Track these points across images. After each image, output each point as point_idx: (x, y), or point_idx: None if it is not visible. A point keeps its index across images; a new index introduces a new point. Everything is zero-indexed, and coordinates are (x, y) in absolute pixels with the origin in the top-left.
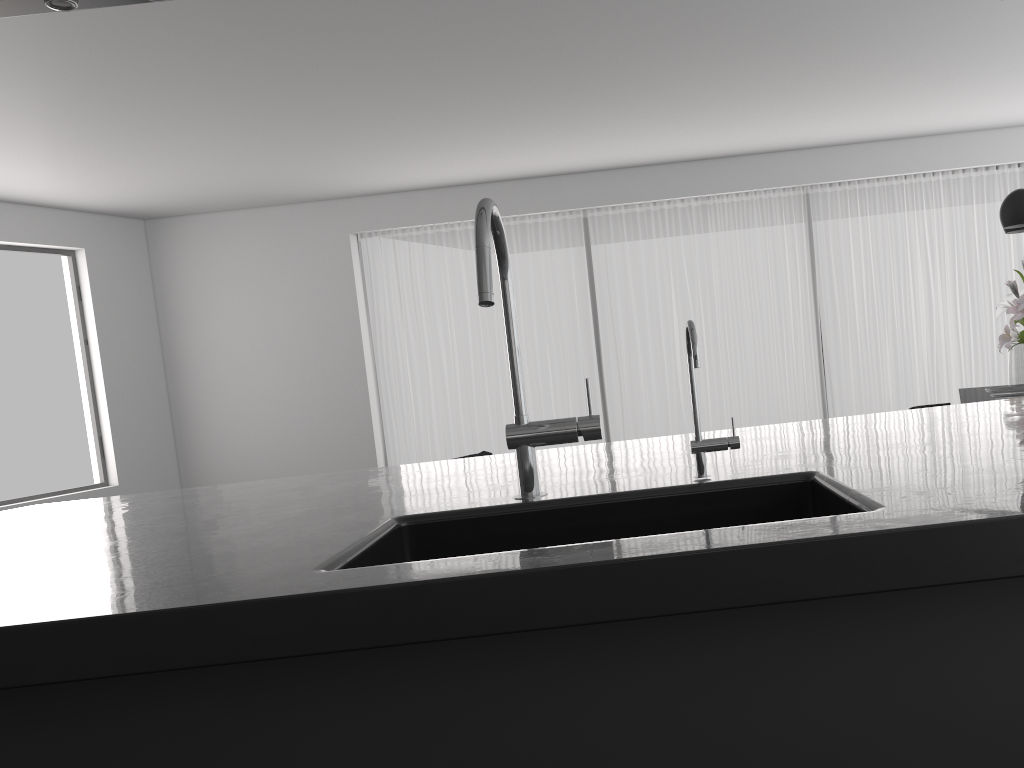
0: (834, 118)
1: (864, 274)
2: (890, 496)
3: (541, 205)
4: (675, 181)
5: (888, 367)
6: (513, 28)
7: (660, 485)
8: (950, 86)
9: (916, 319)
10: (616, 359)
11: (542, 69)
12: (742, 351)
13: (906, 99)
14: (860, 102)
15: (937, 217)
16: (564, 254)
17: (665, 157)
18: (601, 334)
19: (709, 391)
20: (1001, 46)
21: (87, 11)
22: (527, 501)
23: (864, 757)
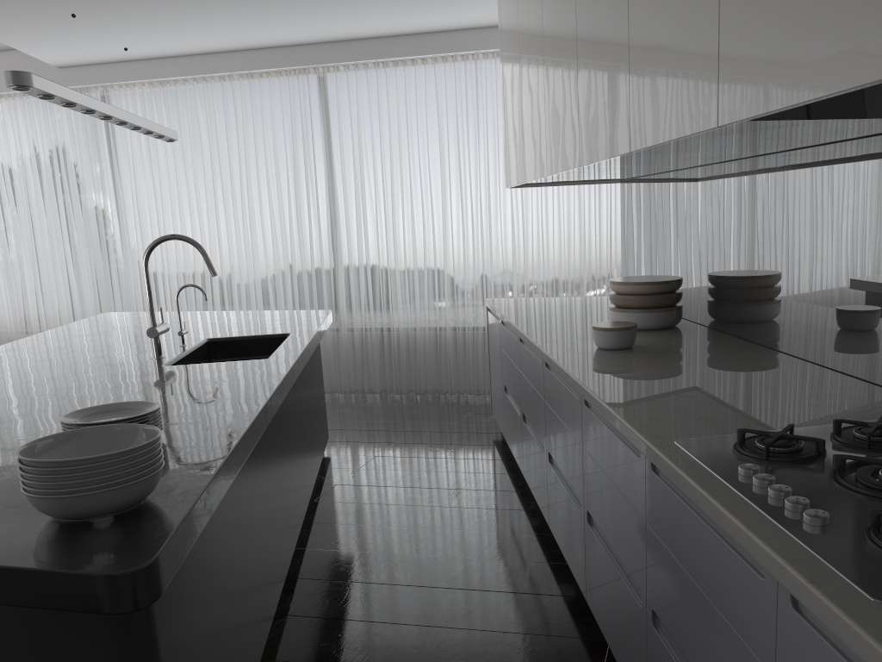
0: None
1: None
2: (275, 333)
3: None
4: None
5: None
6: None
7: (185, 347)
8: None
9: None
10: None
11: None
12: None
13: None
14: None
15: None
16: None
17: None
18: None
19: None
20: None
21: None
22: (175, 356)
23: (304, 394)
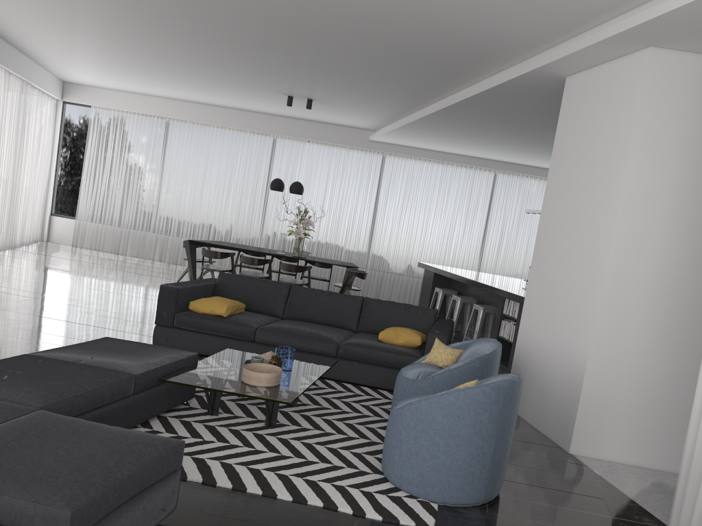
0: (75, 43)
1: None
2: None
3: None
4: None
5: None
6: (307, 53)
7: None
8: (136, 67)
9: None
10: None
11: (237, 38)
12: None
13: (113, 59)
14: (112, 53)
15: None
16: None
17: None
18: None
19: None
20: (199, 82)
21: (426, 23)
22: None
23: None
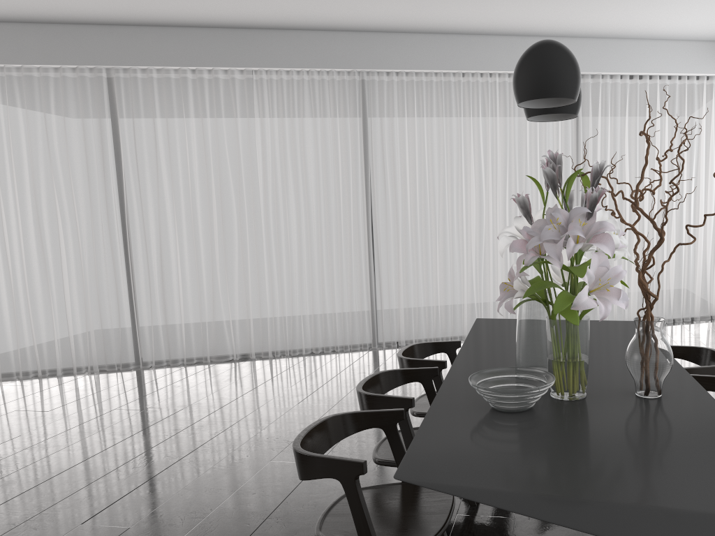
0: None
1: (417, 169)
2: None
3: (52, 57)
4: (217, 48)
5: (437, 265)
6: None
7: None
8: None
9: (467, 219)
10: (145, 240)
11: None
12: (288, 240)
13: None
14: None
15: (492, 119)
16: (82, 117)
17: (198, 17)
18: (126, 211)
19: (250, 280)
20: None
21: None
22: None
23: None
